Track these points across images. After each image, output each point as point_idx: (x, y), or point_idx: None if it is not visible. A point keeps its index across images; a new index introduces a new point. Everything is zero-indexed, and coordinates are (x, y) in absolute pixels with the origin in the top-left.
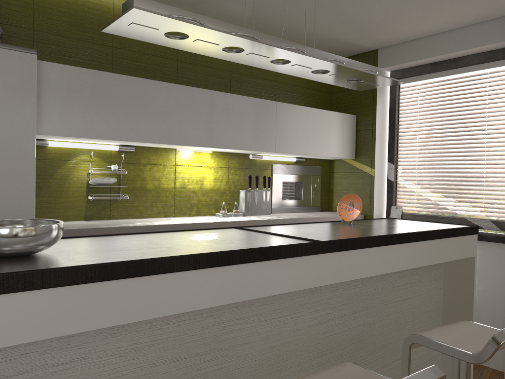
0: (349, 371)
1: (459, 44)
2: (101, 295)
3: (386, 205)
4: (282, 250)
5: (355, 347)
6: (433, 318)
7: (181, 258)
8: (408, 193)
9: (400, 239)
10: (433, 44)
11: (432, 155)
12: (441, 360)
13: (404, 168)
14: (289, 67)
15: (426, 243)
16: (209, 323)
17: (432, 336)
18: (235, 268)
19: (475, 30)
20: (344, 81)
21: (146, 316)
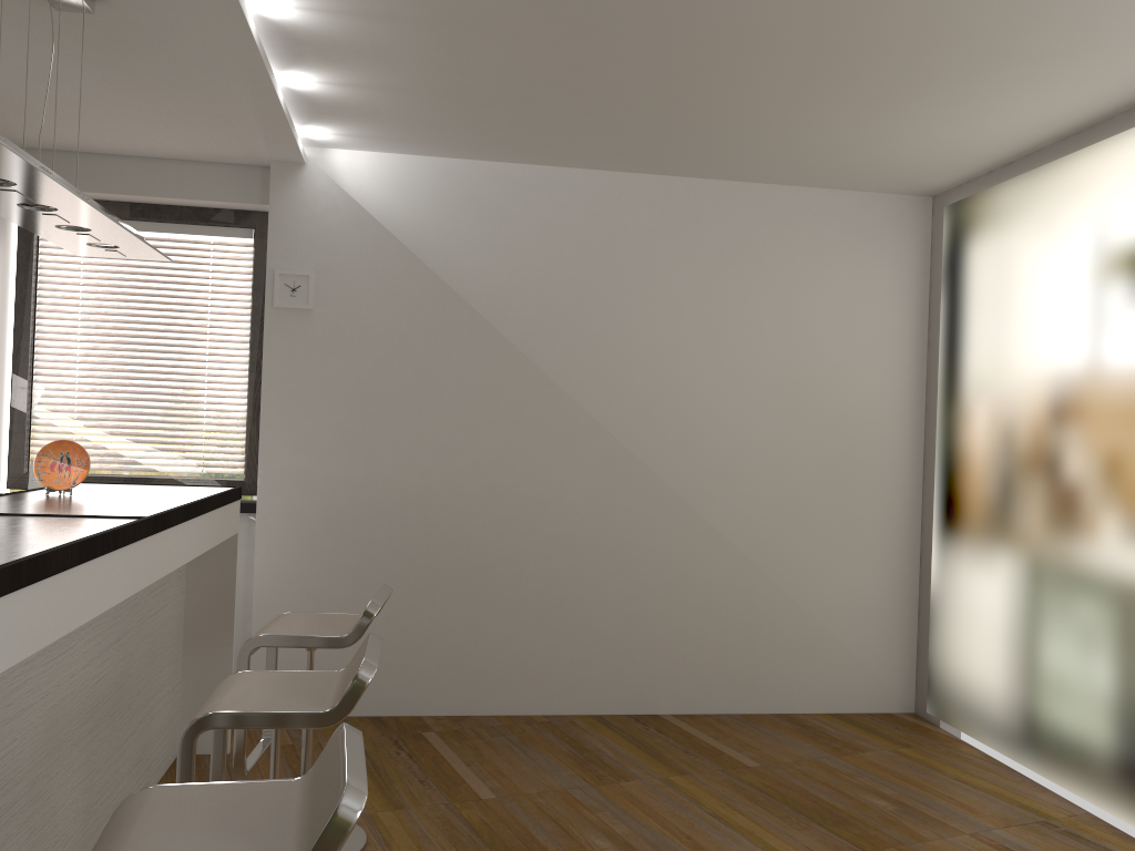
0: (258, 676)
1: (174, 186)
2: (8, 616)
3: (9, 460)
4: (127, 533)
5: (118, 698)
6: (177, 639)
7: (64, 550)
8: (57, 436)
9: (197, 509)
10: (125, 172)
11: (109, 367)
12: (181, 707)
13: (50, 388)
14: (35, 214)
15: (211, 514)
16: (0, 676)
17: (282, 632)
18: (95, 563)
19: (201, 171)
20: (84, 243)
21: (36, 647)
